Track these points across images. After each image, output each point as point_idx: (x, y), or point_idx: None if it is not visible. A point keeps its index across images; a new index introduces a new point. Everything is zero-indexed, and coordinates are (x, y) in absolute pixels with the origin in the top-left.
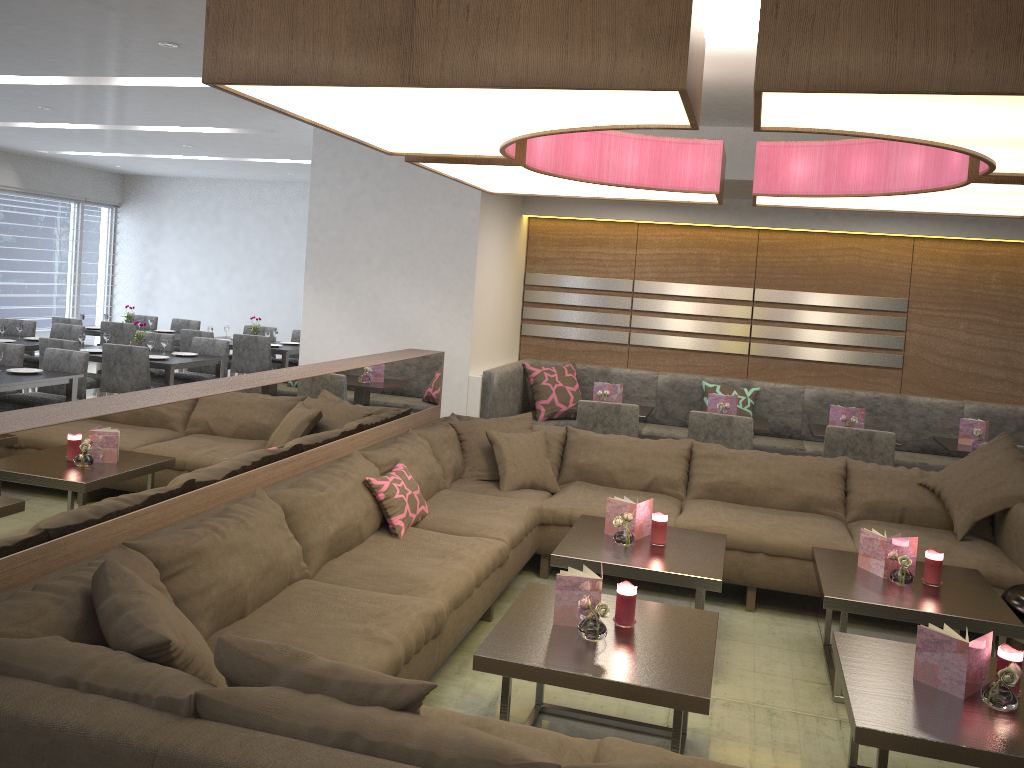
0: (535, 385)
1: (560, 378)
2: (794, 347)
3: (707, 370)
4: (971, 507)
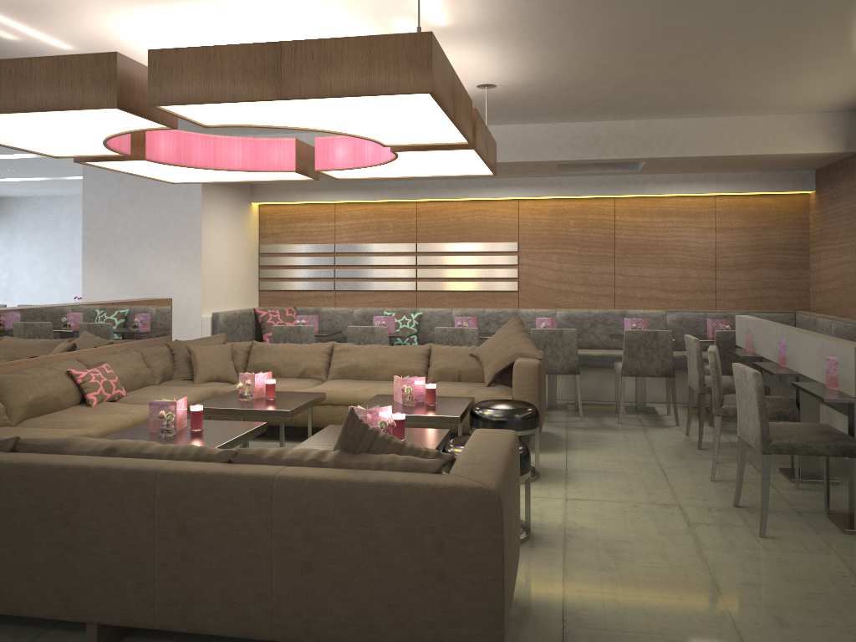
0: (262, 323)
1: (282, 317)
2: (446, 282)
3: (390, 304)
4: (493, 364)
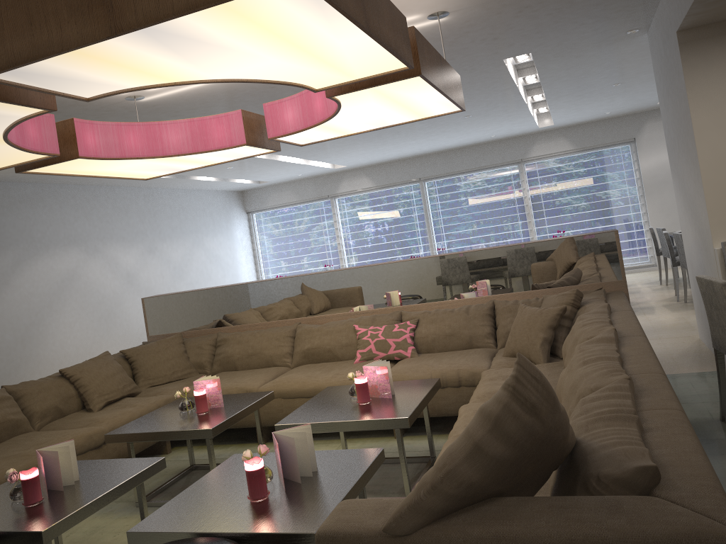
0: None
1: None
2: None
3: None
4: None
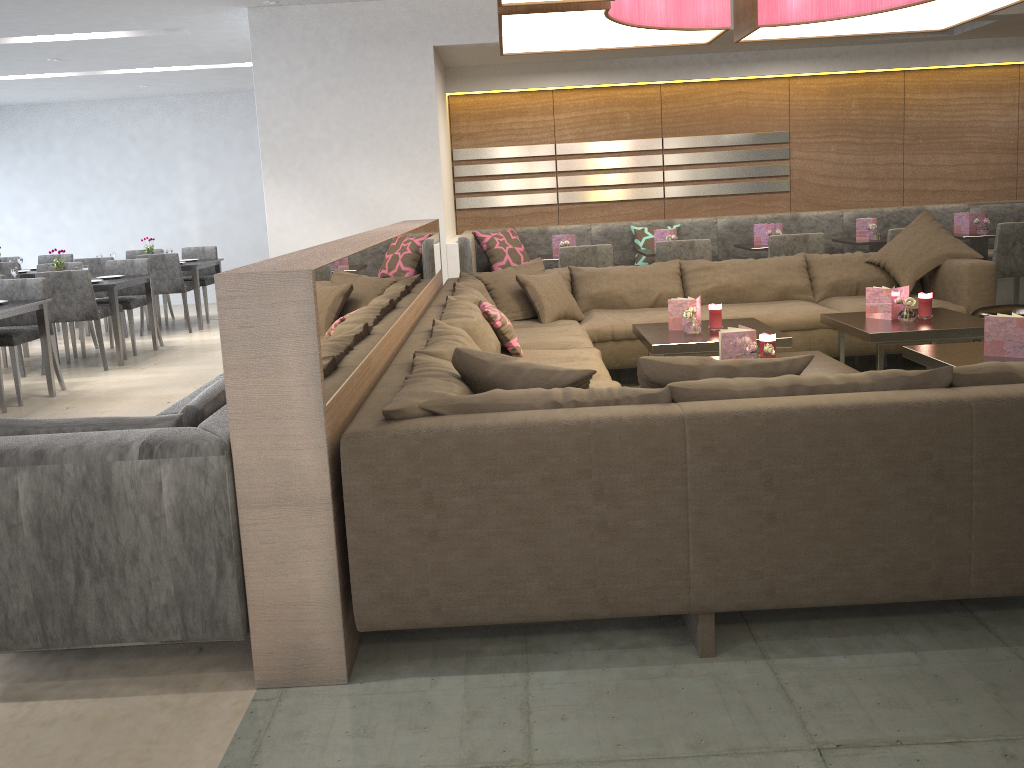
0: (489, 250)
1: (508, 241)
2: (701, 185)
3: (630, 217)
4: (912, 270)
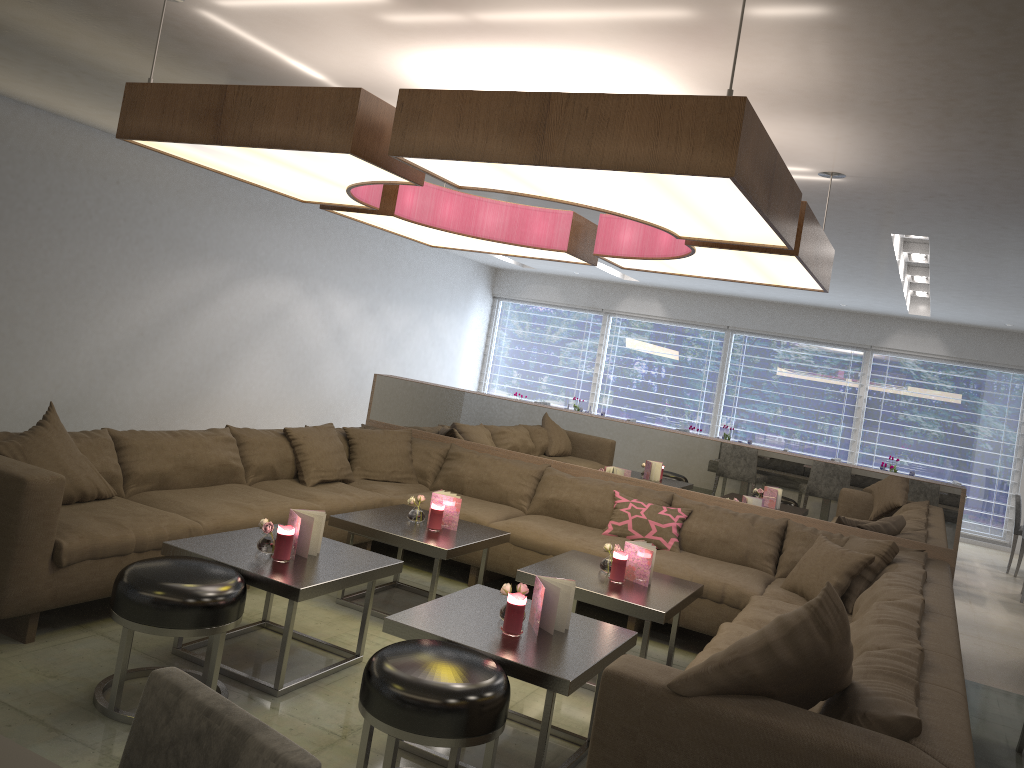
0: None
1: None
2: None
3: None
4: None
